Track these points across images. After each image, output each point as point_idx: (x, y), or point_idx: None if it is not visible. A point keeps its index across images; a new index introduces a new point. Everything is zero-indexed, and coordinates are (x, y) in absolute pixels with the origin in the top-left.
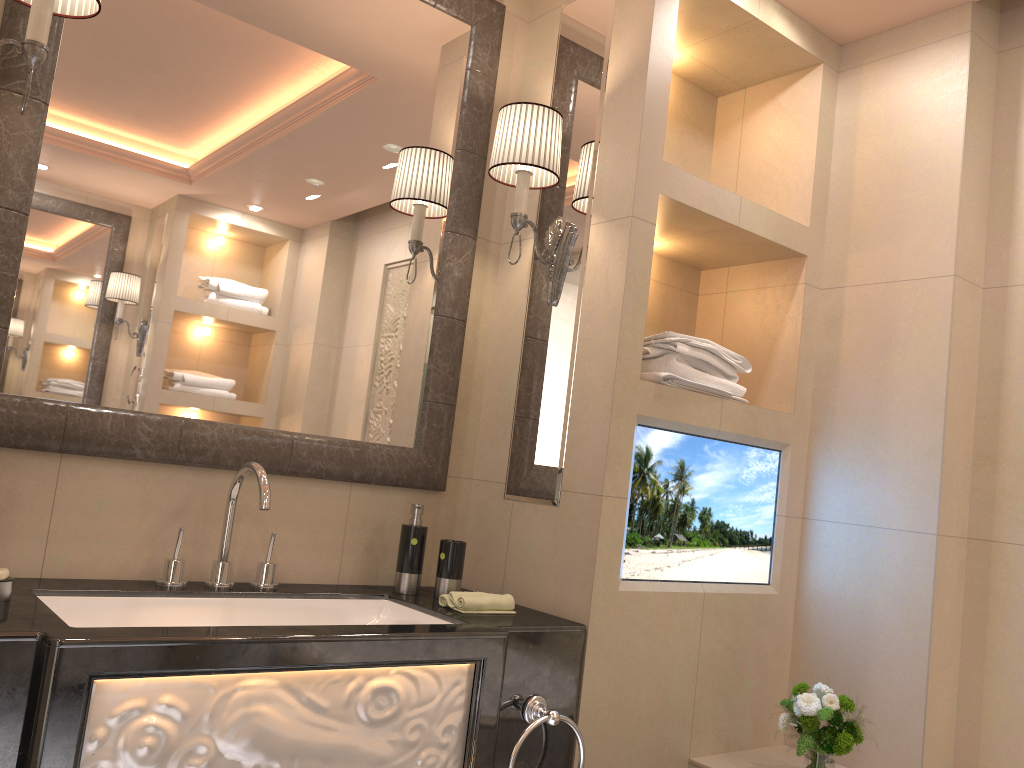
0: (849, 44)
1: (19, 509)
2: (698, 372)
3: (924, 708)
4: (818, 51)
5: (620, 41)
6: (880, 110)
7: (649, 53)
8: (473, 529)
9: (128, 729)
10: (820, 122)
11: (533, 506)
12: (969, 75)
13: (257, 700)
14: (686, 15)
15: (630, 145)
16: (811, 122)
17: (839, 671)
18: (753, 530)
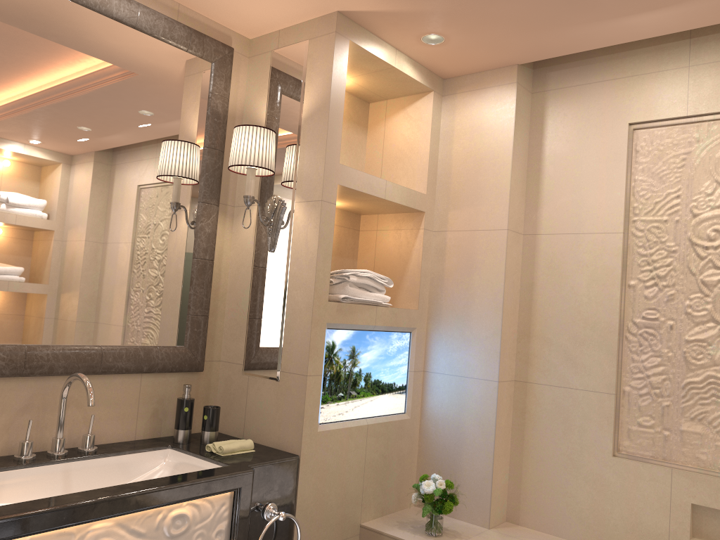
0: (448, 79)
1: None
2: (362, 291)
3: (491, 481)
4: (430, 84)
5: (311, 84)
6: (466, 123)
7: (330, 96)
8: (222, 393)
9: None
10: (432, 128)
11: (262, 380)
12: (516, 109)
13: (101, 536)
14: (351, 62)
15: (319, 154)
16: (427, 128)
17: (445, 461)
18: (395, 382)
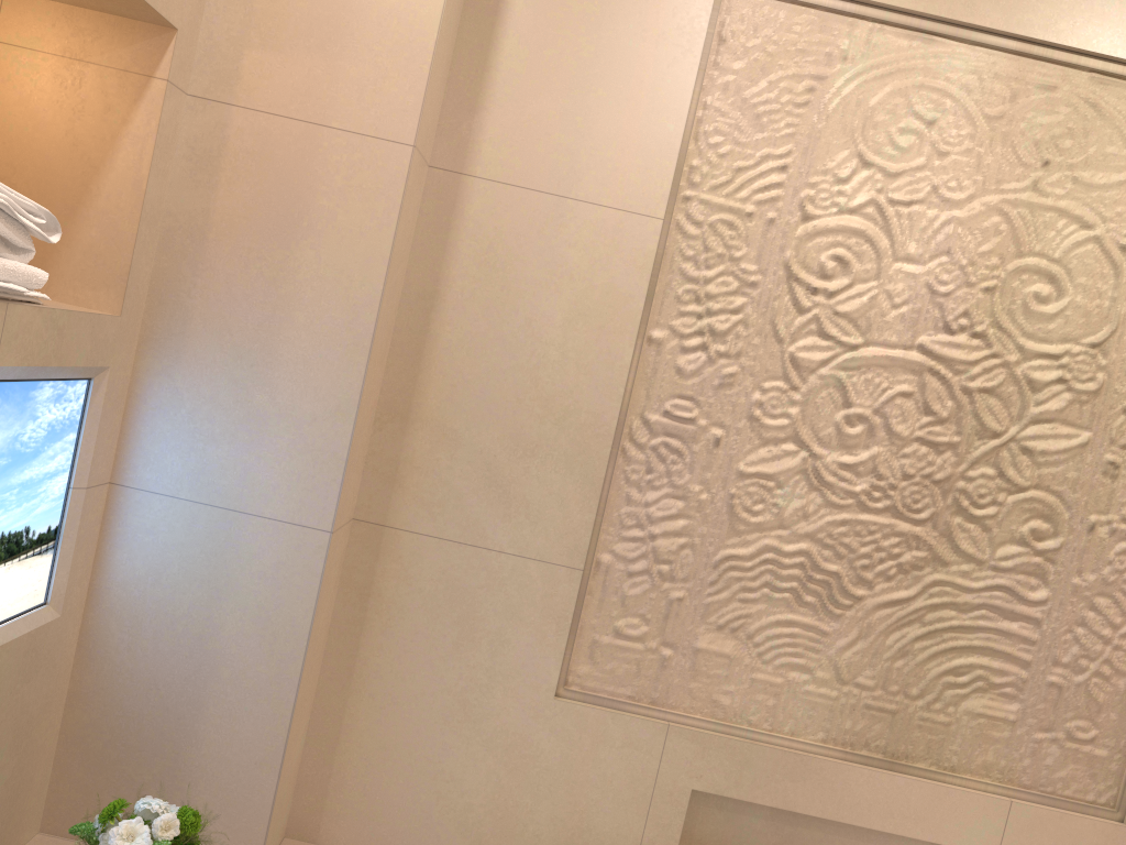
0: None
1: None
2: None
3: (279, 769)
4: None
5: None
6: None
7: None
8: None
9: None
10: None
11: None
12: None
13: None
14: None
15: None
16: None
17: (151, 722)
18: (32, 525)
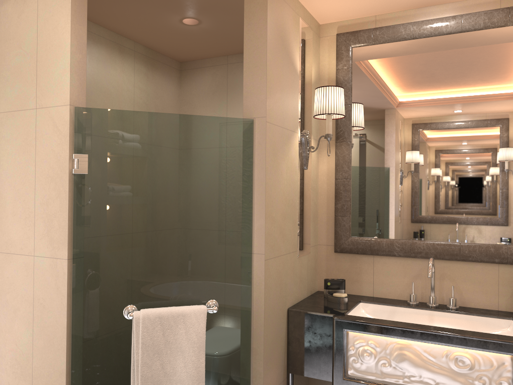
0: None
1: (363, 273)
2: None
3: None
4: None
5: None
6: None
7: None
8: None
9: (360, 349)
10: None
11: None
12: None
13: (403, 349)
14: None
15: None
16: None
17: None
18: None
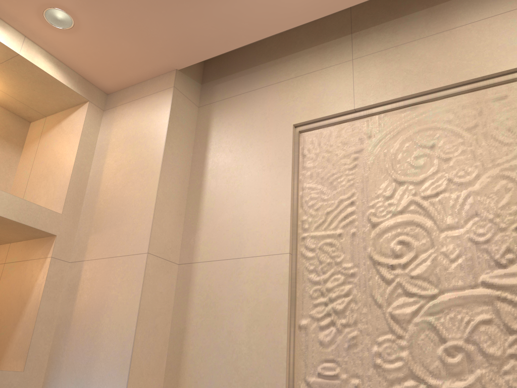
0: (112, 93)
1: None
2: None
3: None
4: (84, 92)
5: None
6: (122, 135)
7: None
8: None
9: None
10: (82, 139)
11: None
12: (171, 113)
13: None
14: None
15: None
16: (76, 139)
17: None
18: None
